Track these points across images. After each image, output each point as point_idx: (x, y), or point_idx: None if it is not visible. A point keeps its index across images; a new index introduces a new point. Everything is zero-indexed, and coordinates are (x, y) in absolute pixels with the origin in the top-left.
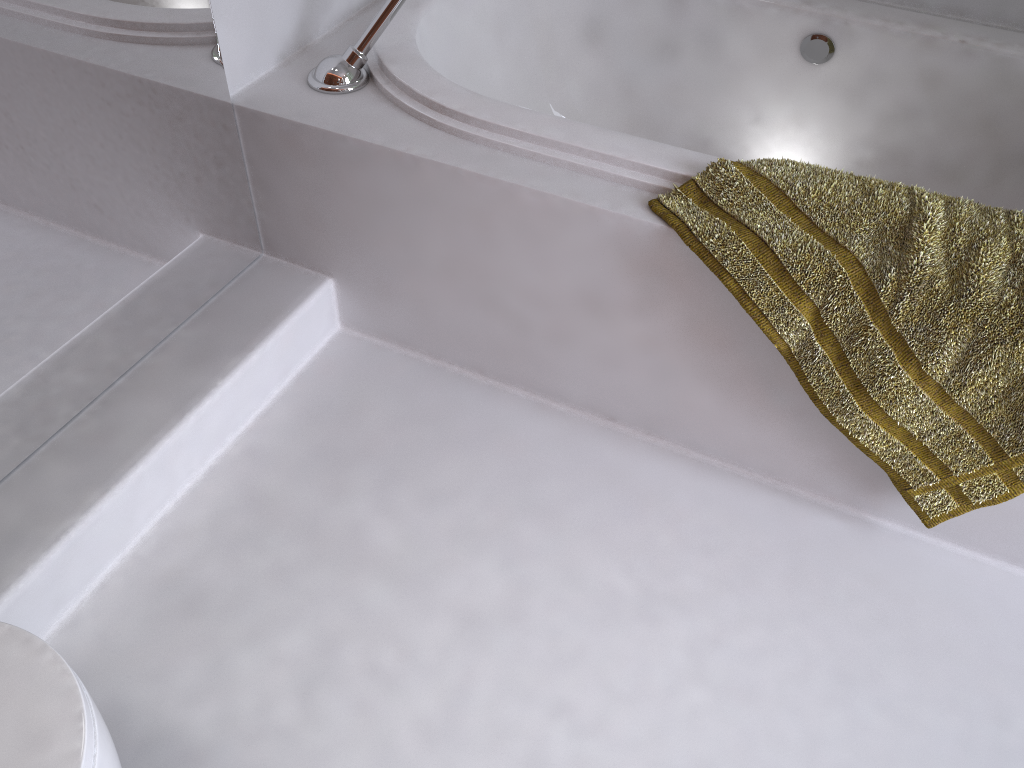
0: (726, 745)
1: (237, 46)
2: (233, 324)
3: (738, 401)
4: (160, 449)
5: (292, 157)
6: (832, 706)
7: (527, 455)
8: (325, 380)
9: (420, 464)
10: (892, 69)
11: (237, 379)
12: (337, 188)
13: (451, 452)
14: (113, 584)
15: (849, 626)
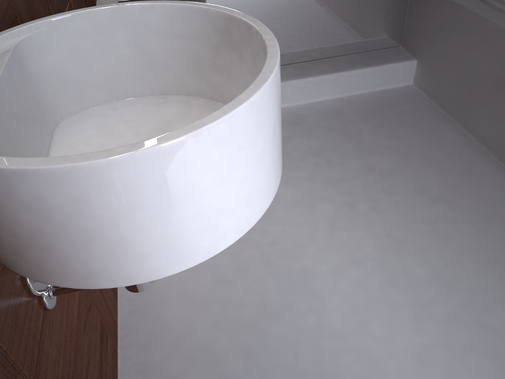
0: (419, 243)
1: None
2: (370, 59)
3: None
4: (319, 77)
5: (421, 2)
6: (477, 263)
7: (440, 143)
8: (391, 94)
9: (398, 127)
10: None
11: (358, 73)
12: (430, 17)
13: (413, 129)
14: (284, 109)
15: None
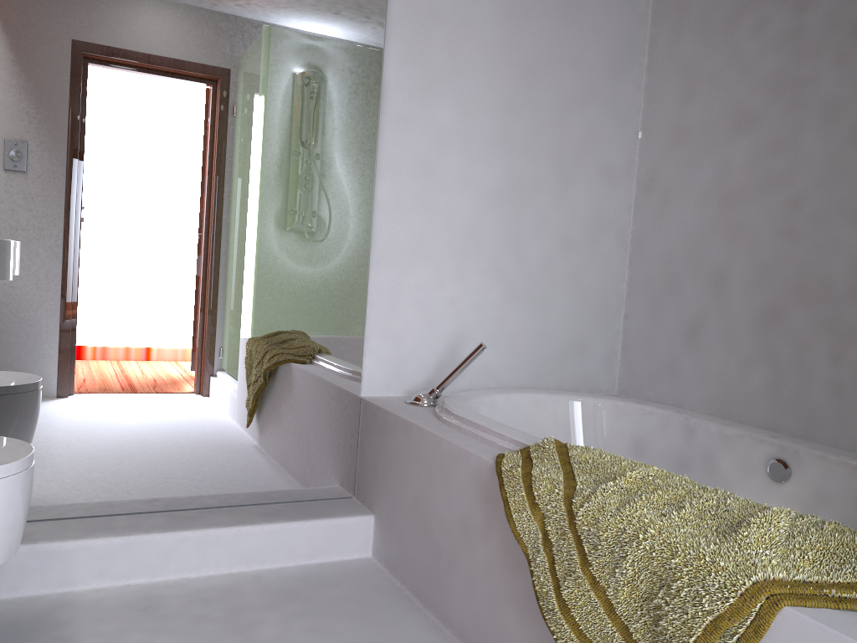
0: None
1: (378, 373)
2: (301, 511)
3: (527, 627)
4: (205, 531)
5: (373, 428)
6: None
7: (395, 640)
8: (332, 569)
9: (329, 616)
10: (834, 491)
11: (275, 529)
12: (384, 447)
13: (353, 620)
14: (132, 587)
15: None
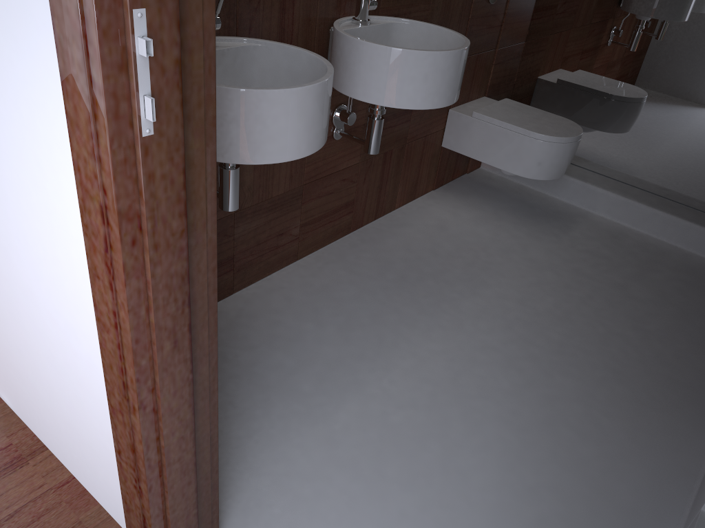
0: (581, 329)
1: None
2: None
3: None
4: (670, 216)
5: None
6: (602, 363)
7: None
8: None
9: (697, 291)
10: None
11: None
12: None
13: None
14: (619, 225)
15: (645, 385)
